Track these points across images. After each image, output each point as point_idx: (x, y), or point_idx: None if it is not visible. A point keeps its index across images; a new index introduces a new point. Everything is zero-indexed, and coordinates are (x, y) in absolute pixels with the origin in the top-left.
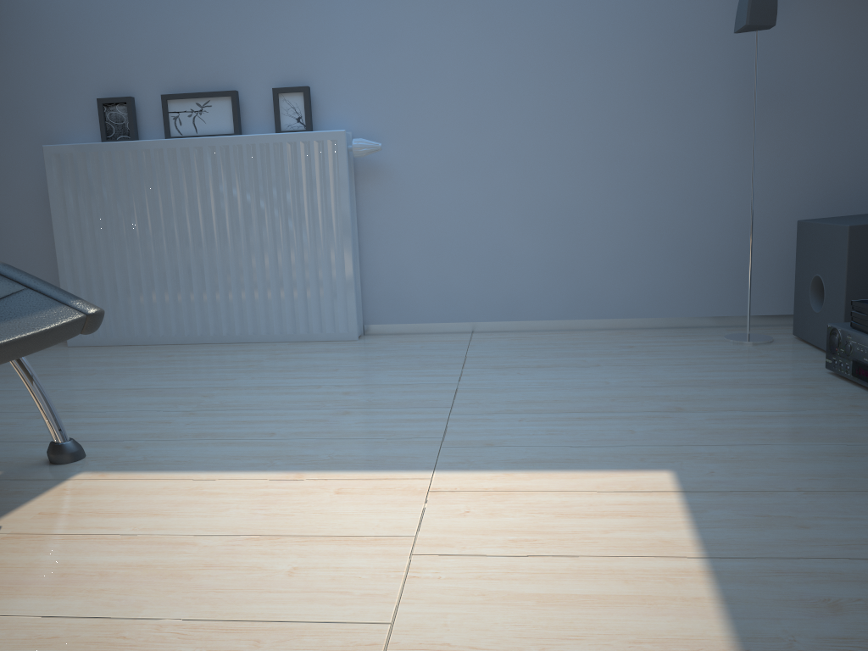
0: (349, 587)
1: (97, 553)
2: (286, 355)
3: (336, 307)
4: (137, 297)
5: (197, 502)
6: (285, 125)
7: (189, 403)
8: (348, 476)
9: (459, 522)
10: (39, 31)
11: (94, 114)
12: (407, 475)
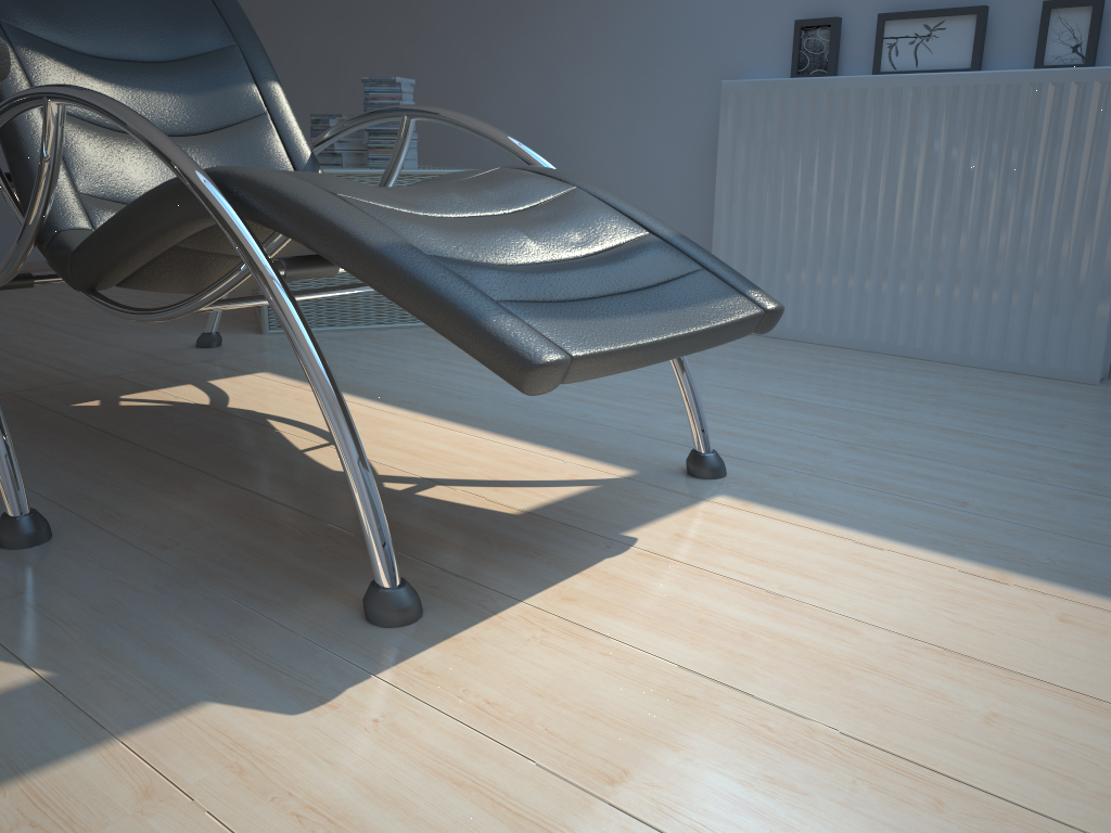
0: (1078, 774)
1: (738, 606)
2: (984, 389)
3: (1074, 332)
4: (797, 280)
5: (858, 574)
6: (1050, 57)
7: (850, 433)
8: (1079, 599)
9: None
10: None
11: (787, 41)
12: None
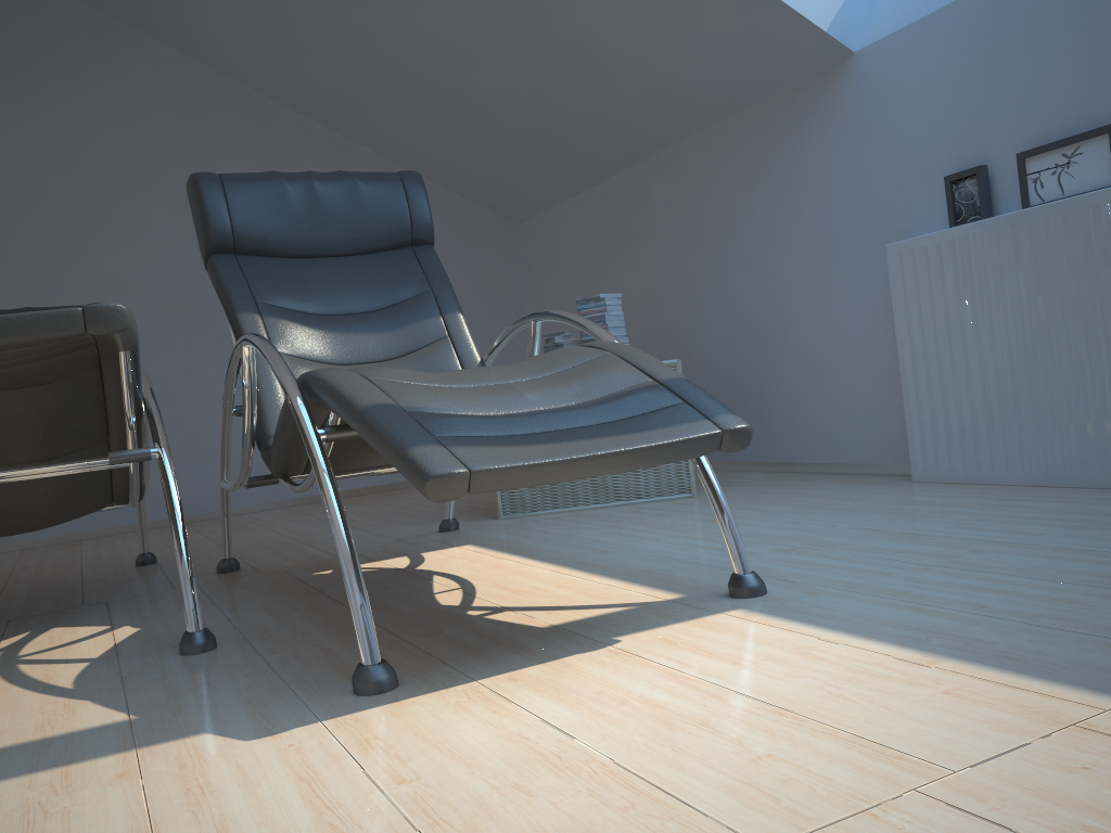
0: (786, 795)
1: (644, 683)
2: None
3: None
4: (986, 422)
5: (787, 661)
6: None
7: (941, 557)
8: (991, 677)
9: (1046, 776)
10: (889, 114)
11: (945, 197)
12: (1077, 696)
